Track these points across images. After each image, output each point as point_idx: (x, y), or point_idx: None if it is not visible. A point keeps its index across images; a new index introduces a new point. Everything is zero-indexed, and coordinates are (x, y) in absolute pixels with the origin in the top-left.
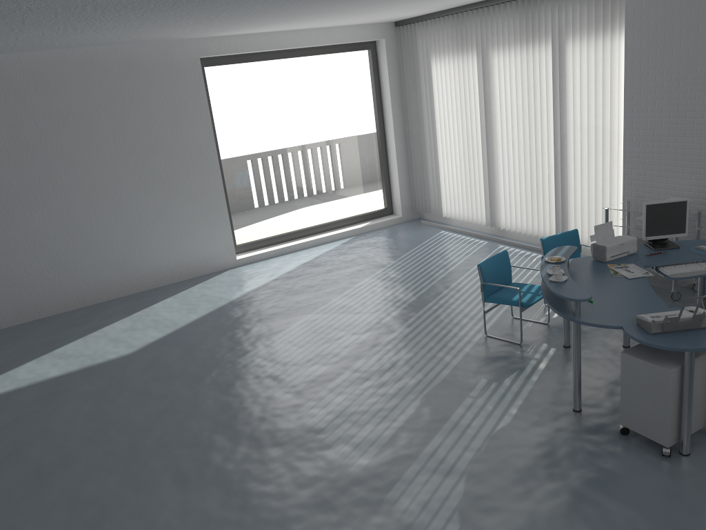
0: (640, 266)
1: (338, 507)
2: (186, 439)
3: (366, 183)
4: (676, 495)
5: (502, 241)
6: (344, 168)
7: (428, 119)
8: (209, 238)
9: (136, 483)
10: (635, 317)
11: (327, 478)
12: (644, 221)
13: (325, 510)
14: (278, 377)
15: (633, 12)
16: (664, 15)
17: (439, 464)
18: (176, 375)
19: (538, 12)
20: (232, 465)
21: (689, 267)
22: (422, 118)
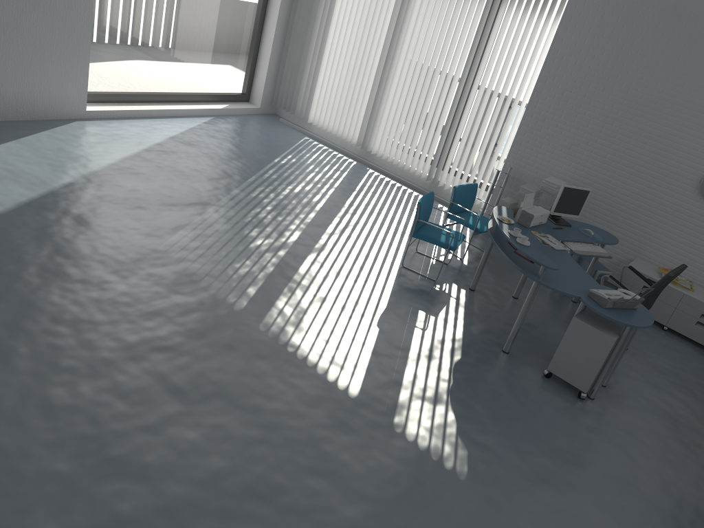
0: (556, 239)
1: (358, 429)
2: (151, 341)
3: (232, 62)
4: (599, 431)
5: (371, 166)
6: (217, 37)
7: (322, 18)
8: (61, 77)
9: (118, 389)
10: (583, 289)
11: (332, 399)
12: (557, 200)
13: (346, 431)
14: (219, 278)
15: (574, 6)
16: (599, 22)
17: (424, 392)
18: (88, 254)
19: None
20: (224, 376)
21: (584, 246)
22: (313, 14)
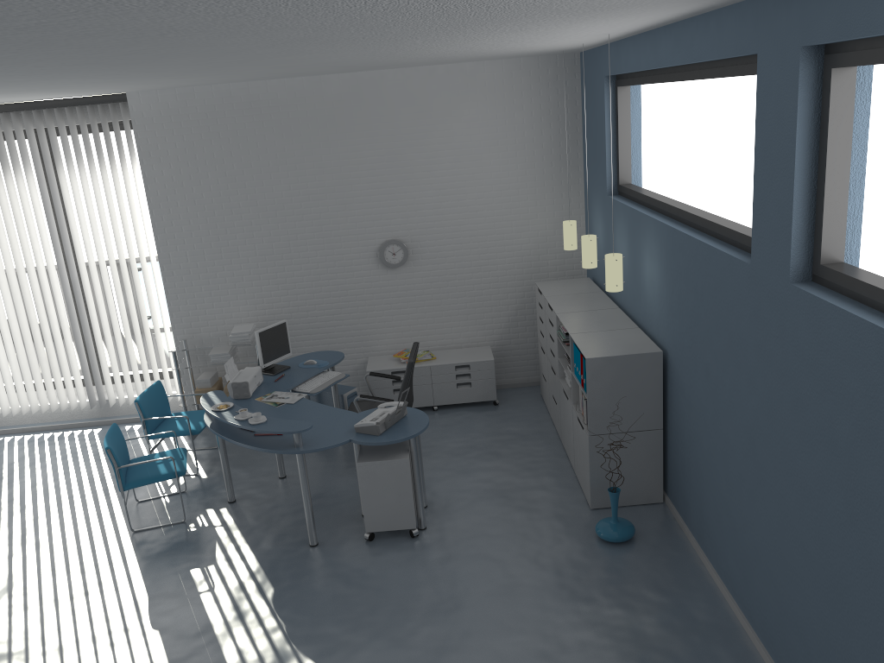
0: (285, 391)
1: None
2: None
3: None
4: (452, 556)
5: (4, 432)
6: None
7: None
8: None
9: None
10: (347, 428)
11: None
12: (260, 349)
13: None
14: None
15: (146, 140)
16: (183, 146)
17: (262, 662)
18: None
19: (5, 134)
20: None
21: (316, 380)
22: None
